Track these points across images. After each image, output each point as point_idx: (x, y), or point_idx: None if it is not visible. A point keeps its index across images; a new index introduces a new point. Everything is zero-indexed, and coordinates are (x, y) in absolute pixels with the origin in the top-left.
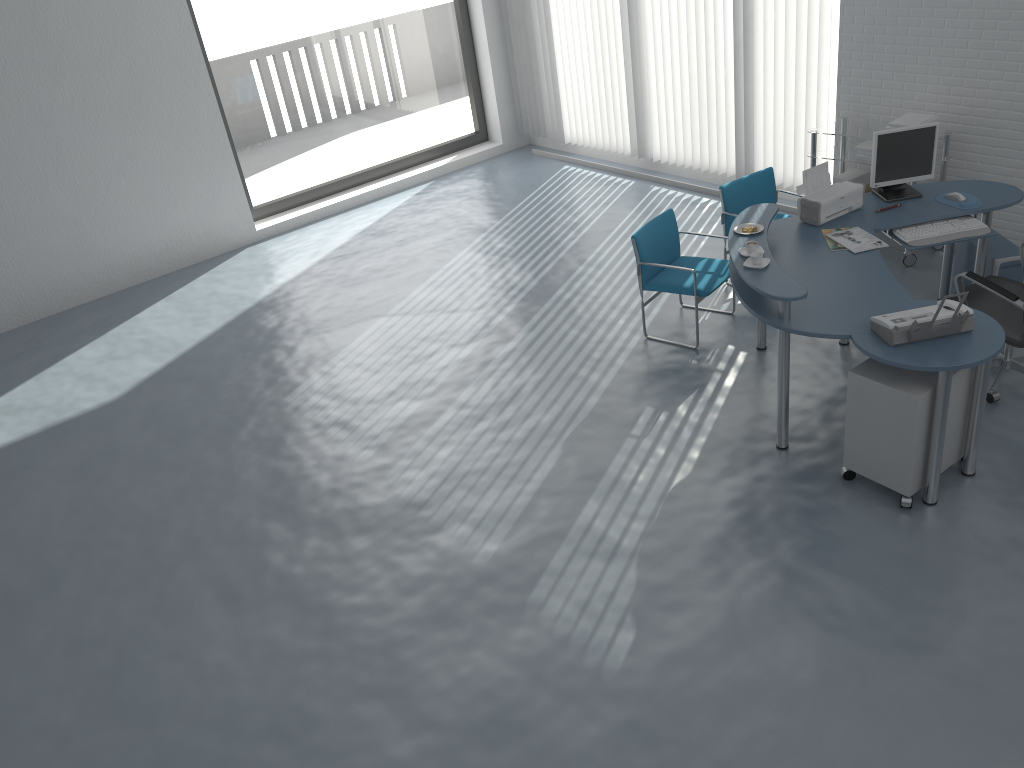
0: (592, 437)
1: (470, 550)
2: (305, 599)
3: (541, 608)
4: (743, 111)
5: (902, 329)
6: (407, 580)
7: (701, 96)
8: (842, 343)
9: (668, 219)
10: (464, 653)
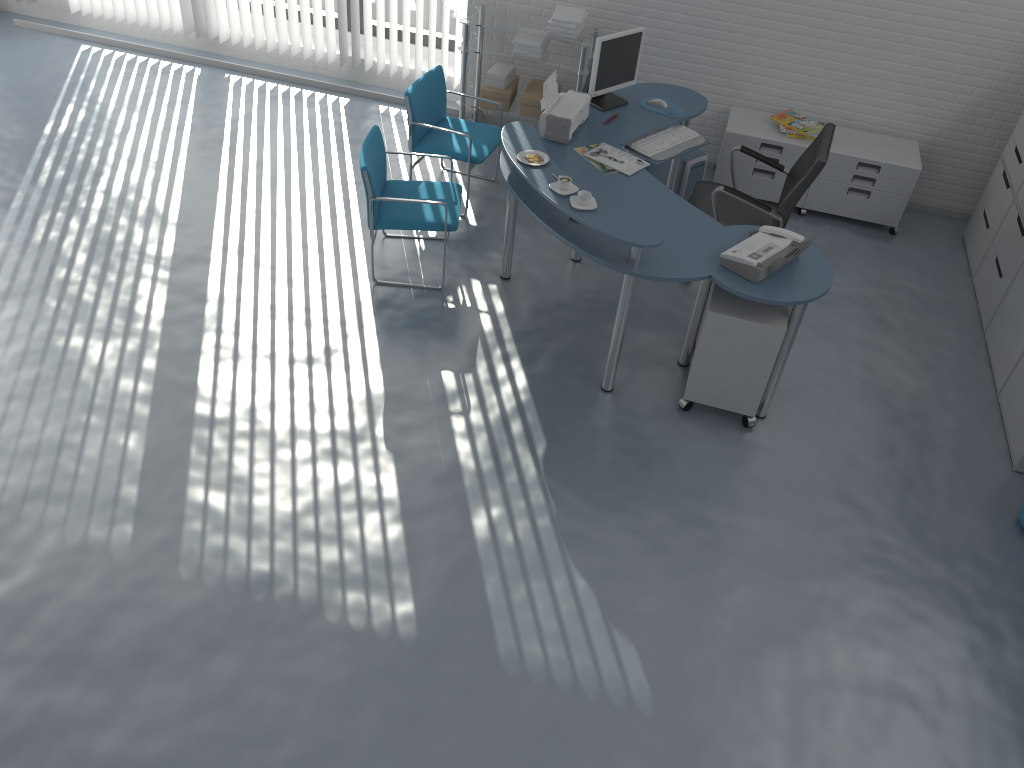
0: (412, 426)
1: (383, 621)
2: None
3: (523, 661)
4: None
5: (764, 265)
6: (335, 694)
7: None
8: (576, 260)
9: (378, 139)
10: (483, 757)
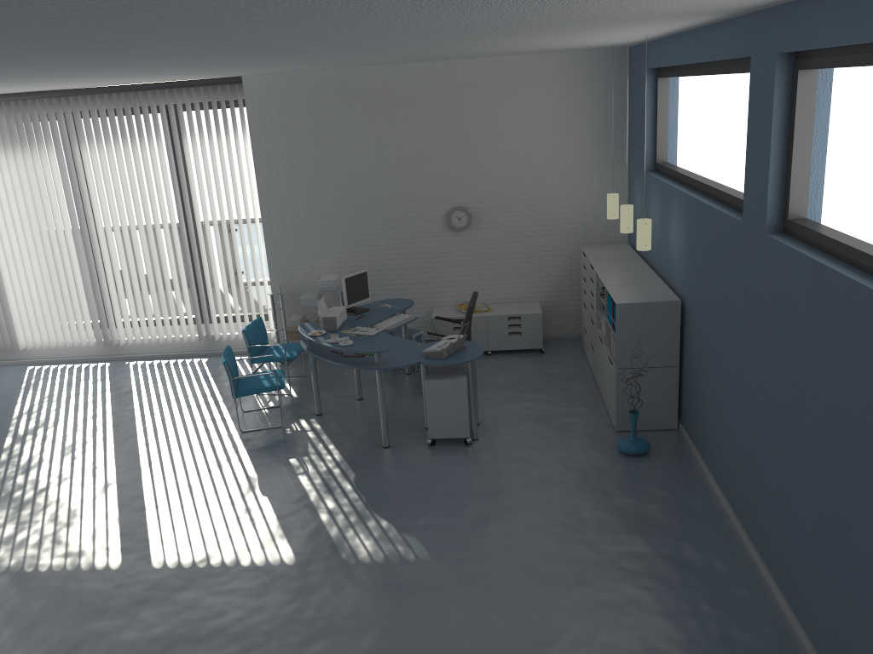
0: (276, 483)
1: (275, 559)
2: (191, 637)
3: (356, 556)
4: (195, 296)
5: (445, 349)
6: (254, 590)
7: (159, 291)
8: (360, 398)
9: (230, 351)
10: (341, 594)
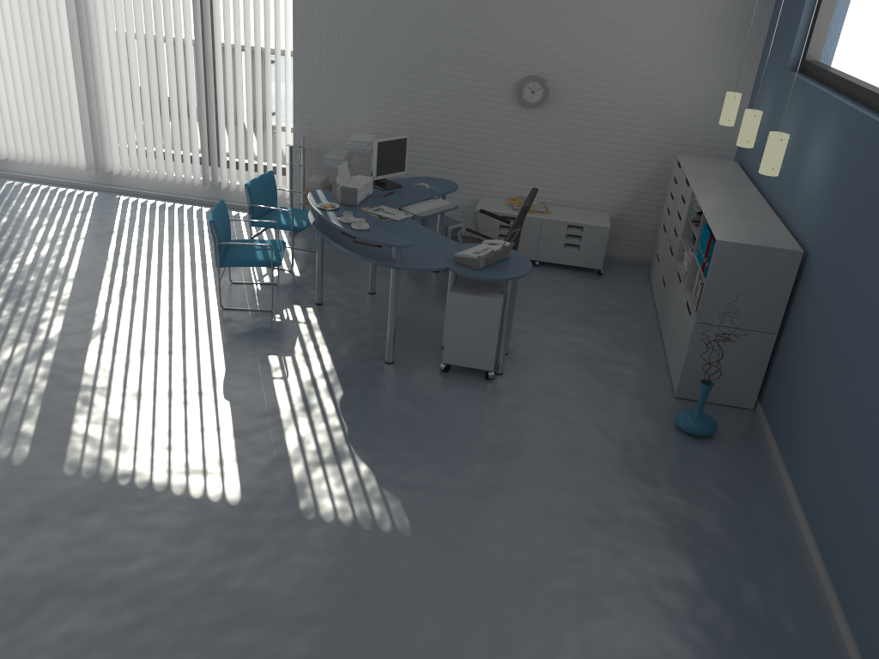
0: (244, 386)
1: (216, 492)
2: (79, 586)
3: (317, 510)
4: (205, 131)
5: (483, 257)
6: (177, 533)
7: (164, 118)
8: (372, 292)
9: (223, 208)
10: (285, 563)
